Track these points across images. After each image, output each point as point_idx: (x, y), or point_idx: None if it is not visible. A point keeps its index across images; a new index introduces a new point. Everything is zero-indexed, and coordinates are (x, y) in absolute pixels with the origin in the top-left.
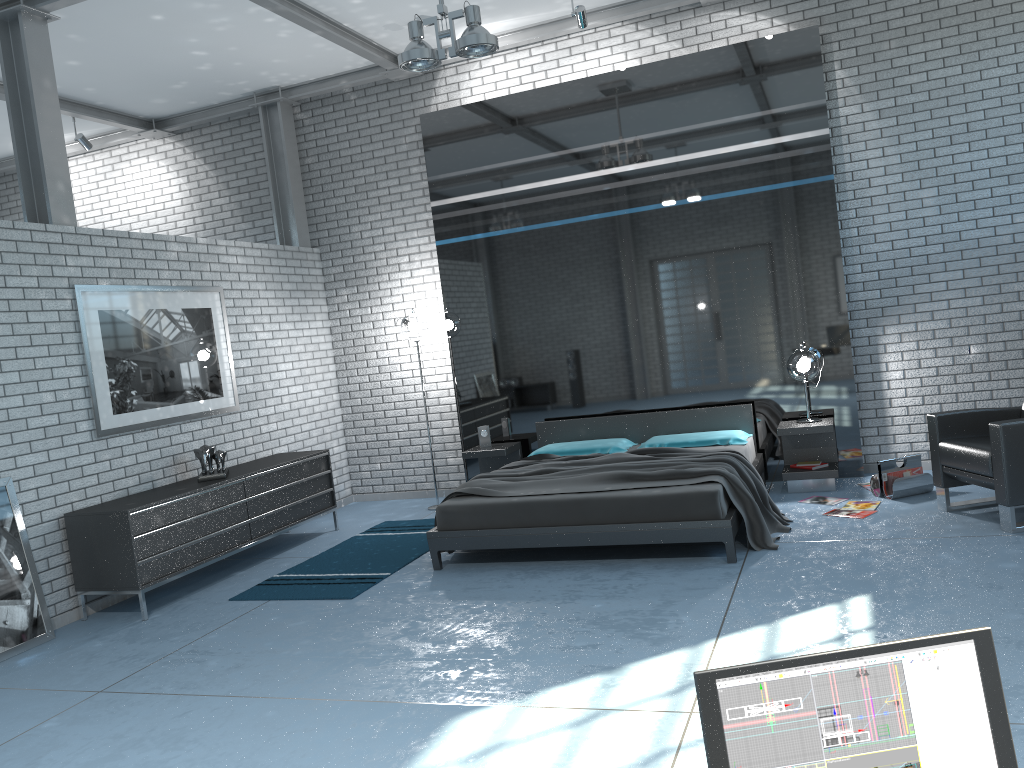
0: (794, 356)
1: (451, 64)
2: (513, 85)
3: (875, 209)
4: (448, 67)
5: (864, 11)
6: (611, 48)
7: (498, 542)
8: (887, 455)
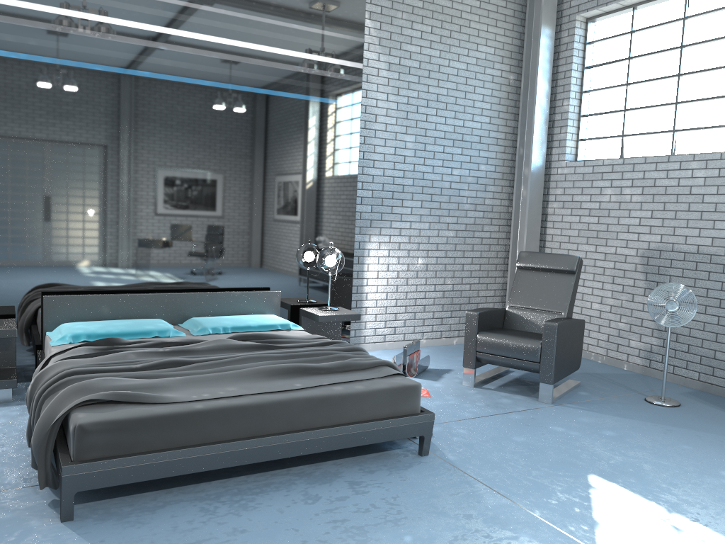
0: (329, 252)
1: None
2: None
3: (377, 141)
4: None
5: None
6: None
7: (179, 467)
8: (359, 338)
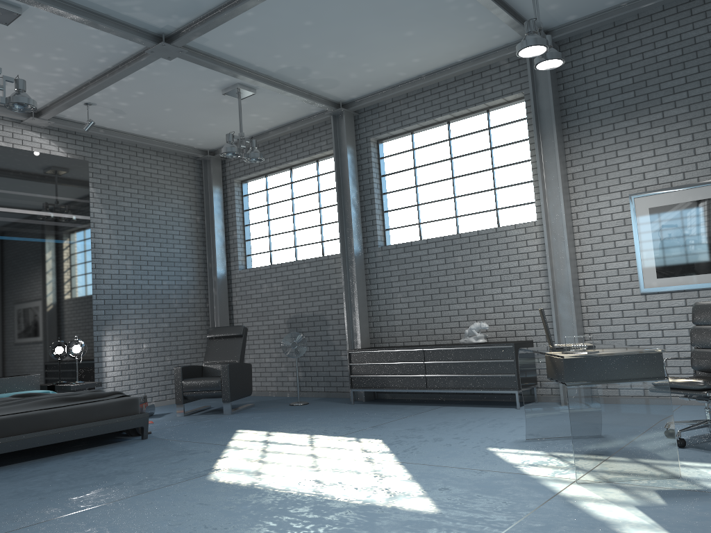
0: (75, 342)
1: None
2: None
3: (105, 266)
4: None
5: (106, 162)
6: None
7: None
8: None
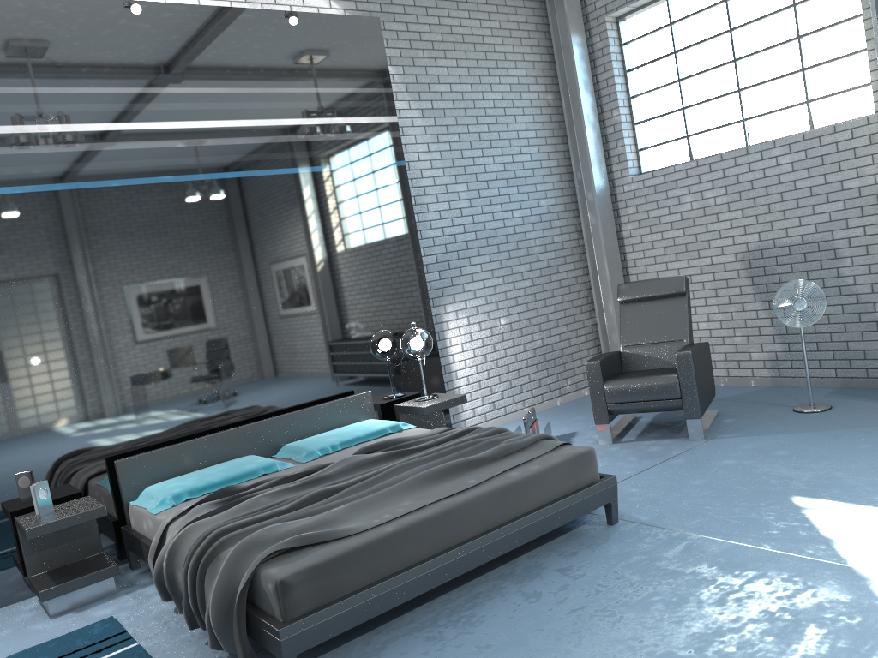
0: (415, 333)
1: None
2: None
3: (428, 198)
4: None
5: (402, 18)
6: None
7: (390, 599)
8: (459, 423)
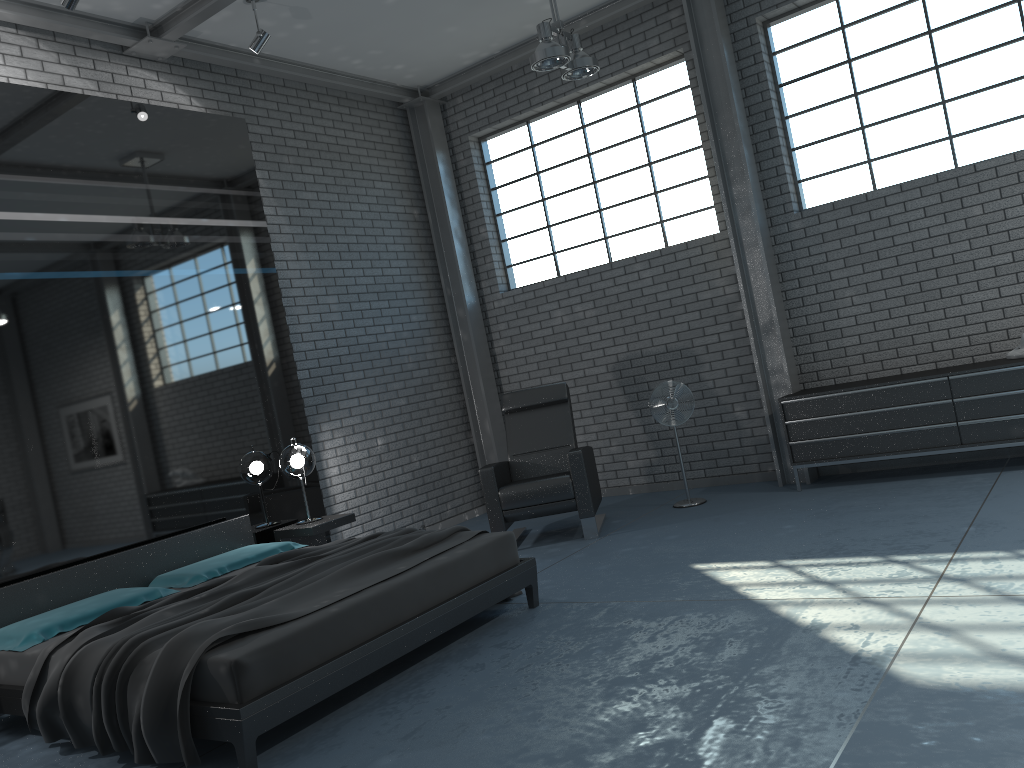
0: (296, 449)
1: None
2: None
3: (299, 309)
4: None
5: (267, 122)
6: (3, 56)
7: (342, 678)
8: None
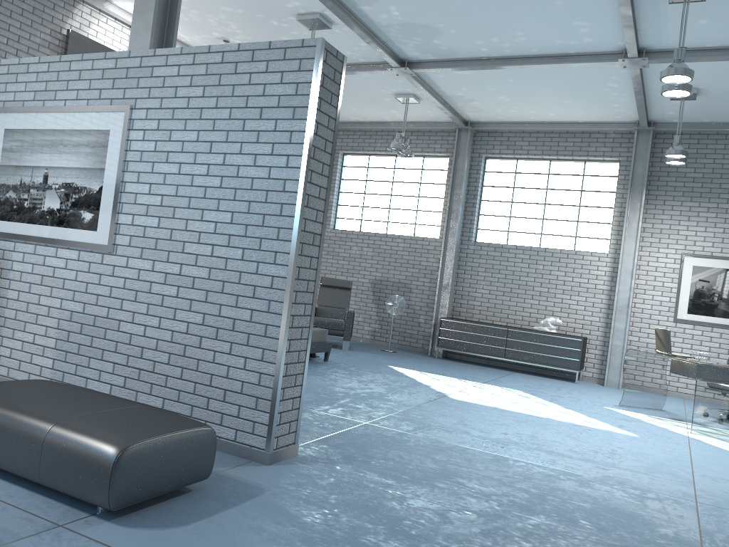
0: None
1: (88, 5)
2: (123, 49)
3: None
4: (86, 5)
5: None
6: None
7: None
8: None
